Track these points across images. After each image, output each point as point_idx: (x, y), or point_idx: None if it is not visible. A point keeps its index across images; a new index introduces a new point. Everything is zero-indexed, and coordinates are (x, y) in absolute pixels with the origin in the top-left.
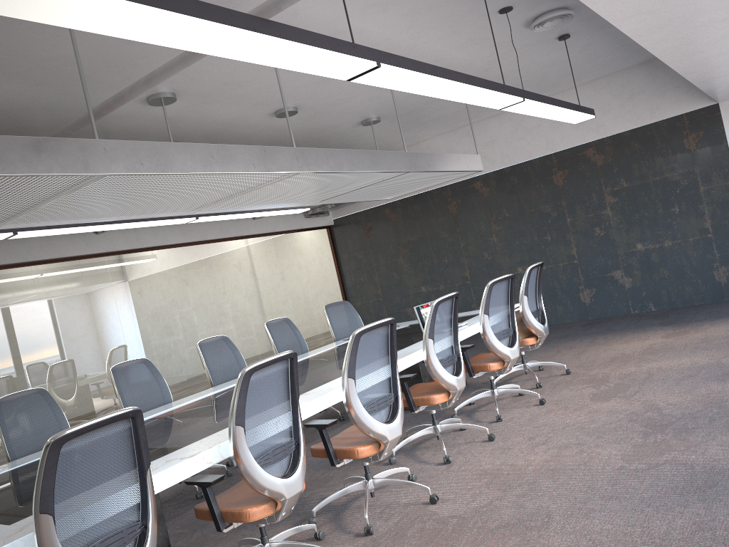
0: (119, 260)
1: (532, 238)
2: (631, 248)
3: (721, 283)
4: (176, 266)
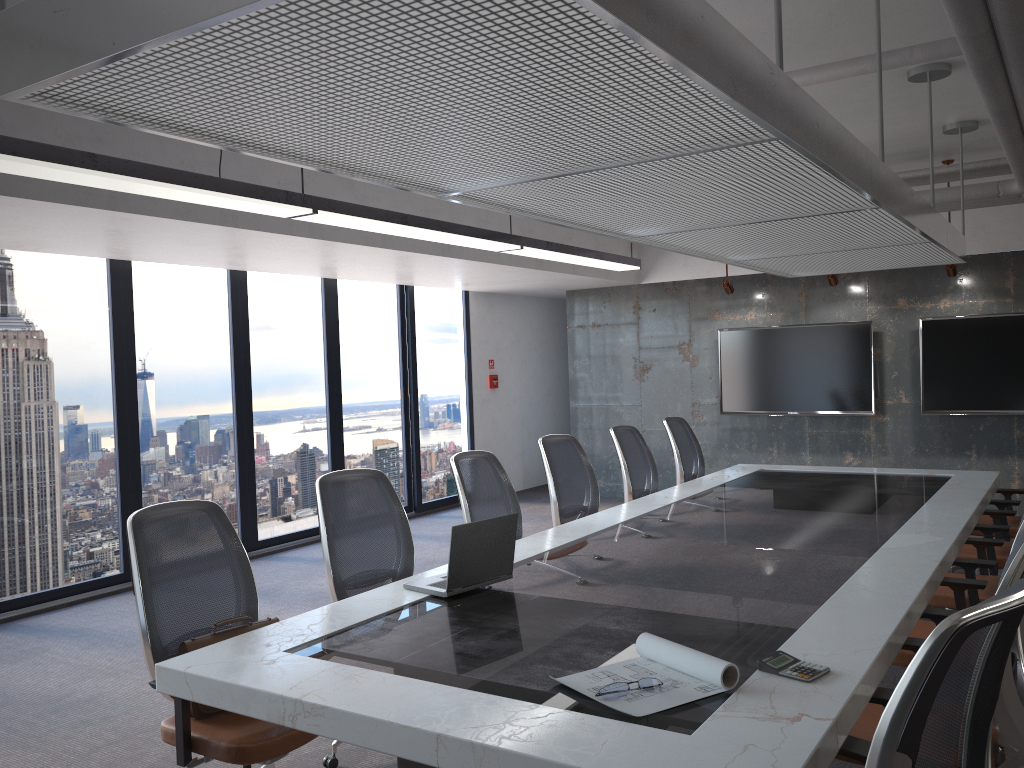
0: None
1: None
2: None
3: None
4: None
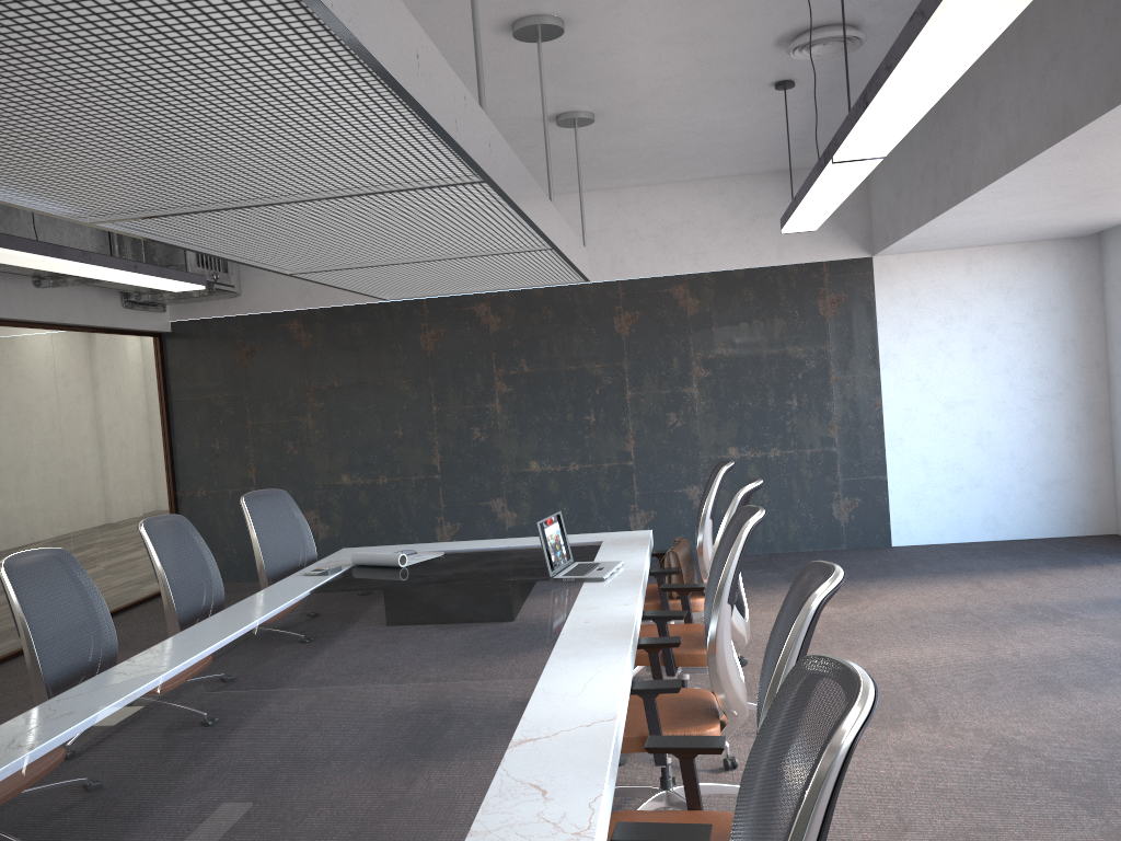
0: None
1: (563, 416)
2: (721, 454)
3: (840, 522)
4: None
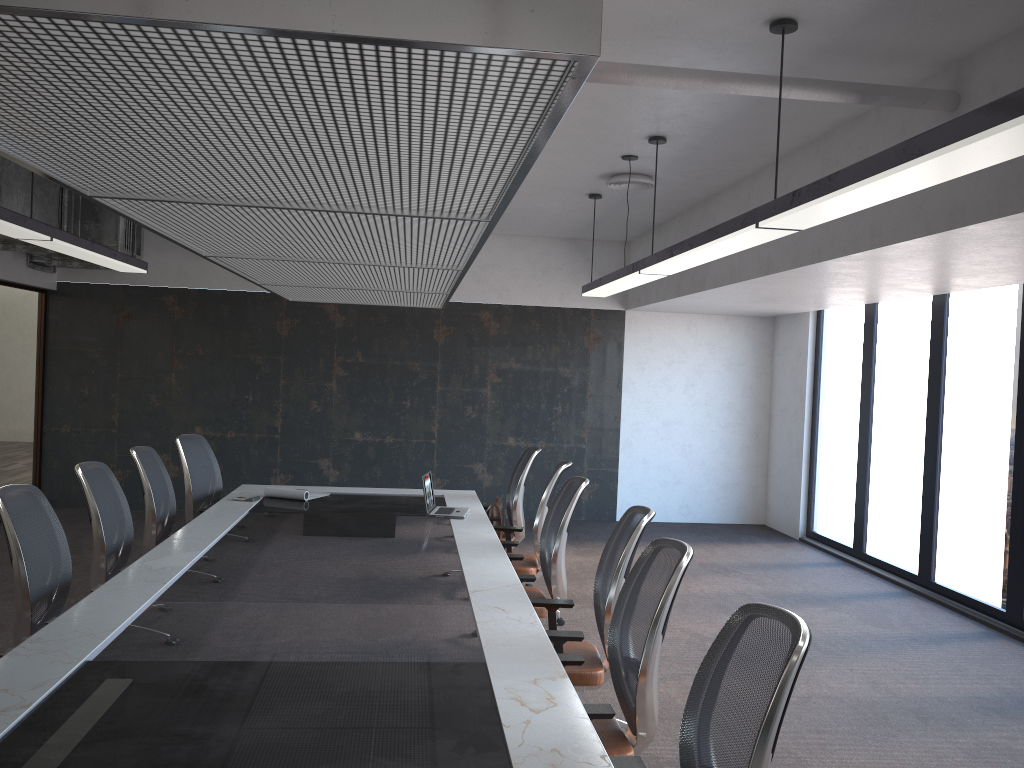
0: None
1: (386, 399)
2: (502, 441)
3: (582, 500)
4: None
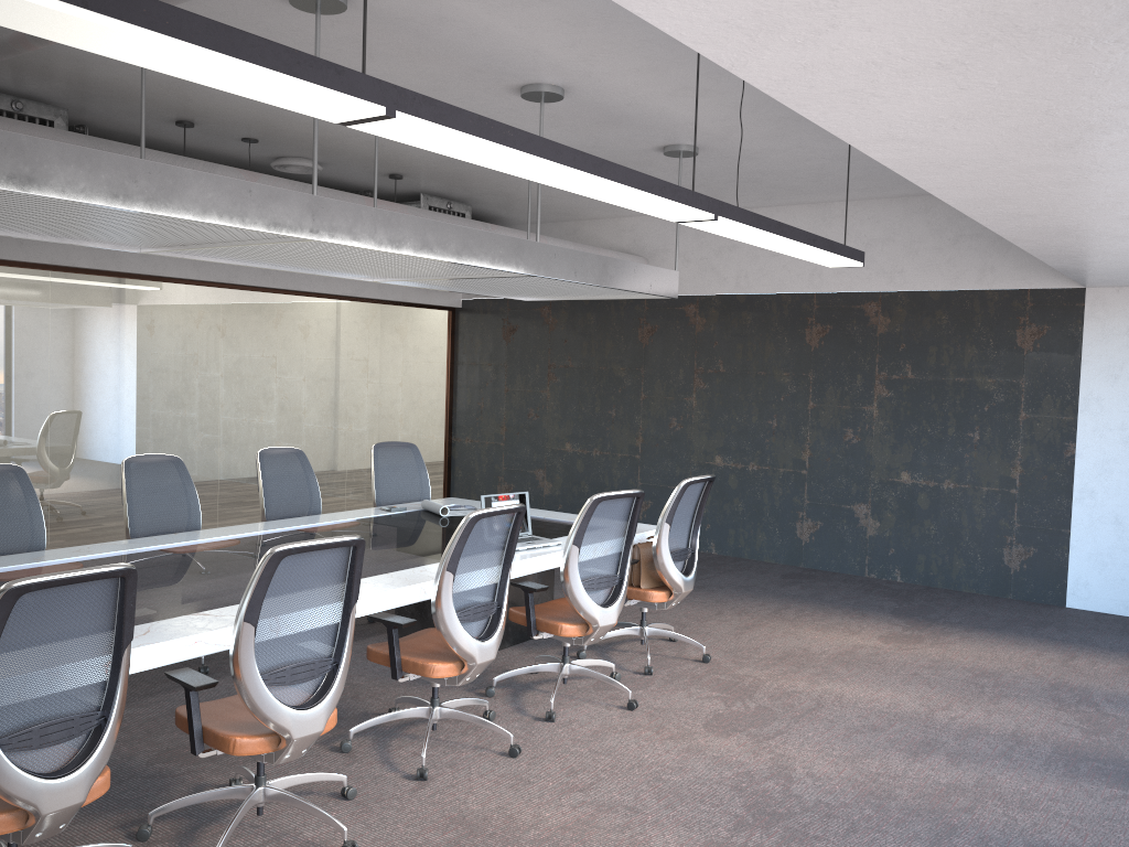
0: (73, 282)
1: (749, 417)
2: (892, 477)
3: (1010, 569)
4: (171, 313)
